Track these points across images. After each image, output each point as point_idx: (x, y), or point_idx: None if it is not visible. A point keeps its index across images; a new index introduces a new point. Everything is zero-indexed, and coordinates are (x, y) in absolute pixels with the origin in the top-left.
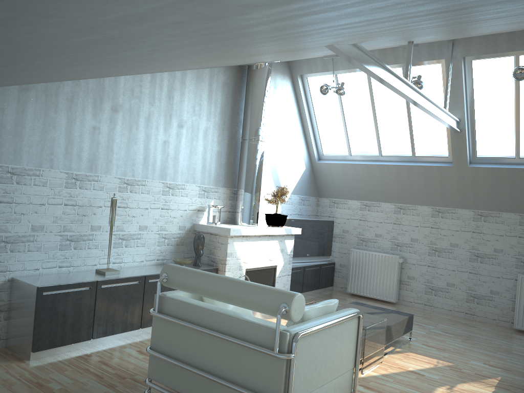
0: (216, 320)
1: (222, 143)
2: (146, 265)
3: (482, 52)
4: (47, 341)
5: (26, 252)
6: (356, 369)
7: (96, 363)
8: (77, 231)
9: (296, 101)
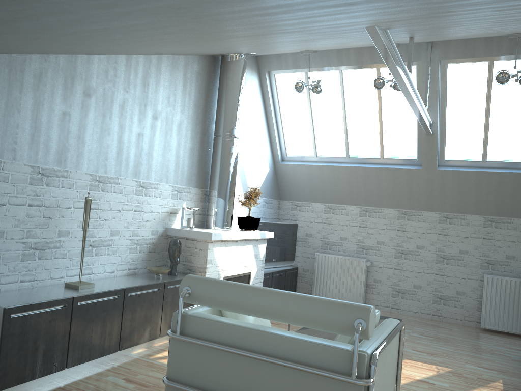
0: (264, 342)
1: (195, 139)
2: (117, 276)
3: (460, 56)
4: (14, 375)
5: None
6: (398, 386)
7: None
8: (42, 237)
9: (262, 99)
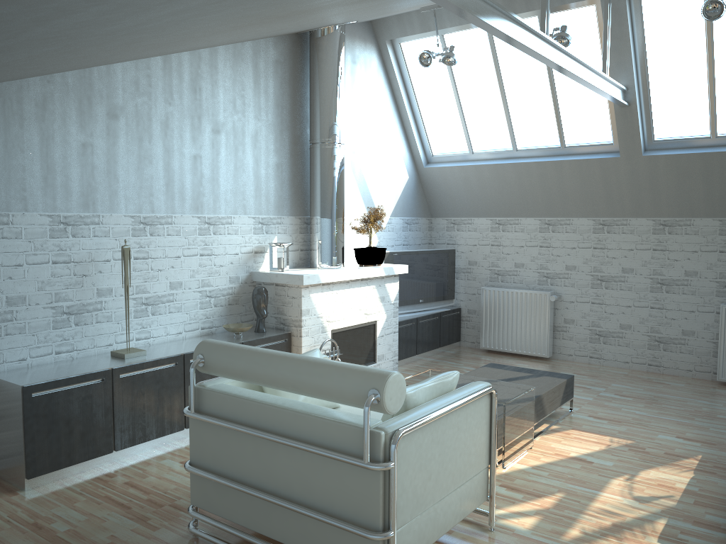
0: (278, 419)
1: (282, 151)
2: (186, 337)
3: None
4: (47, 461)
5: (3, 336)
6: (492, 467)
7: (121, 486)
8: (77, 299)
9: (386, 80)
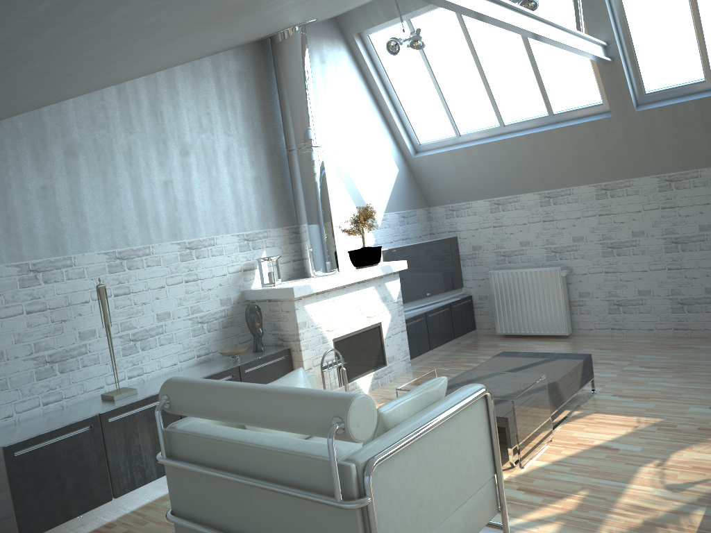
0: (247, 458)
1: (258, 164)
2: (182, 368)
3: None
4: (41, 520)
5: None
6: (499, 477)
7: None
8: (59, 346)
9: (360, 75)
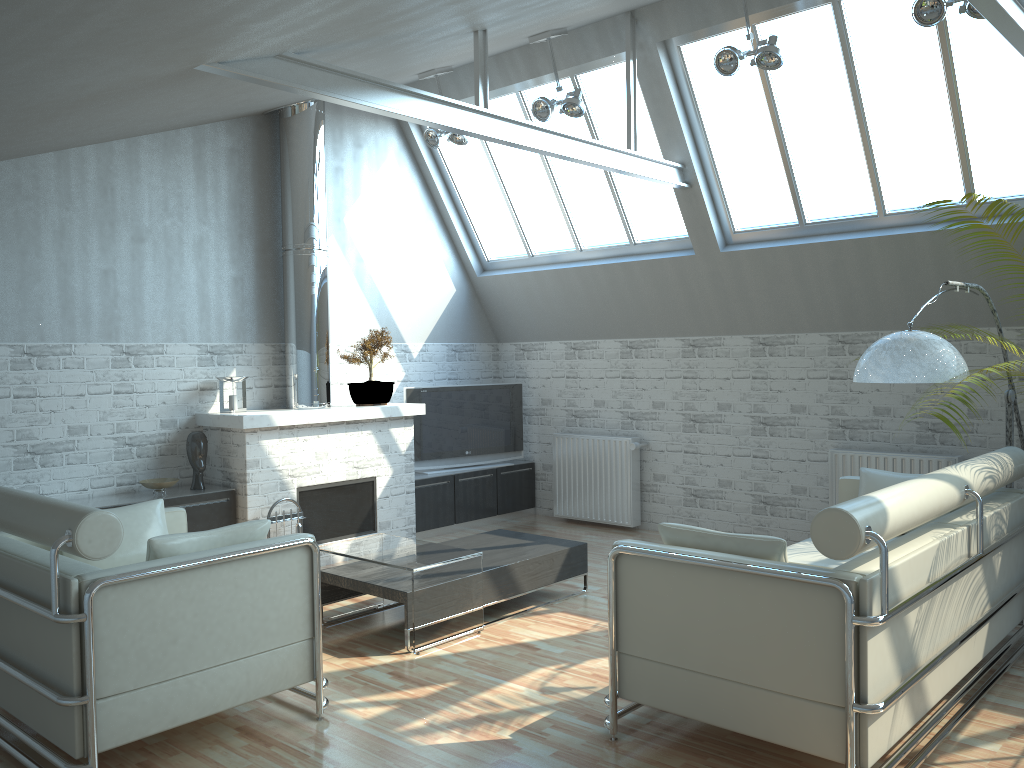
0: (11, 571)
1: (242, 262)
2: (94, 496)
3: (687, 28)
4: None
5: None
6: (316, 640)
7: None
8: None
9: (414, 166)
